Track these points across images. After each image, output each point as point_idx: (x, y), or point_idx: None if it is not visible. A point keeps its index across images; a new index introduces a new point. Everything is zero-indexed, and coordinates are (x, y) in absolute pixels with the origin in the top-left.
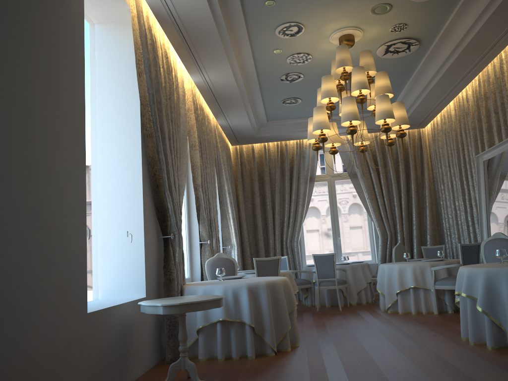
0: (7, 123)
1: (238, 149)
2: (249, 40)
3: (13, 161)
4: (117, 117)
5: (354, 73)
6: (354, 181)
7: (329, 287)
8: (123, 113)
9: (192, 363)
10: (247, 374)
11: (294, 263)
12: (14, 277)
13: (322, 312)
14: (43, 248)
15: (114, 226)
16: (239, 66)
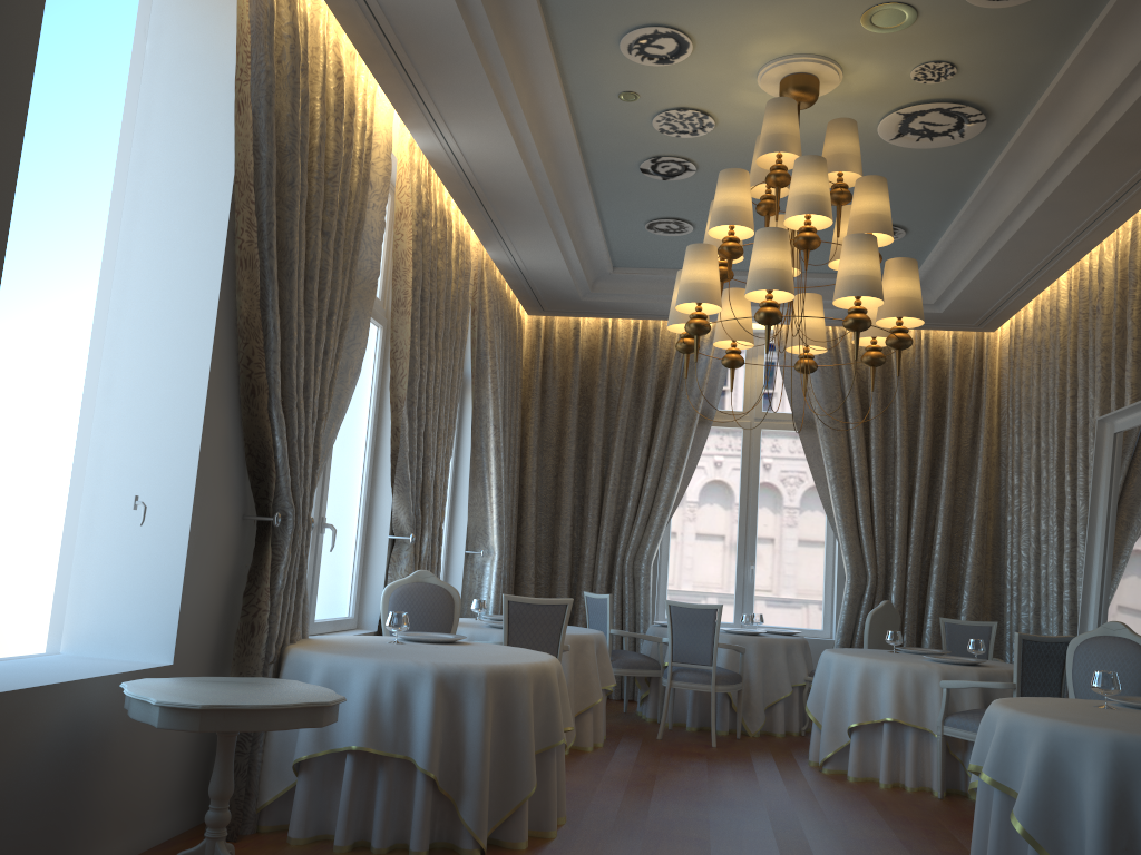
0: None
1: (542, 325)
2: (556, 61)
3: None
4: (174, 207)
5: (798, 171)
6: (807, 438)
7: (695, 687)
8: (190, 200)
9: None
10: None
11: (636, 612)
12: None
13: (668, 743)
14: None
15: (124, 478)
16: (534, 123)
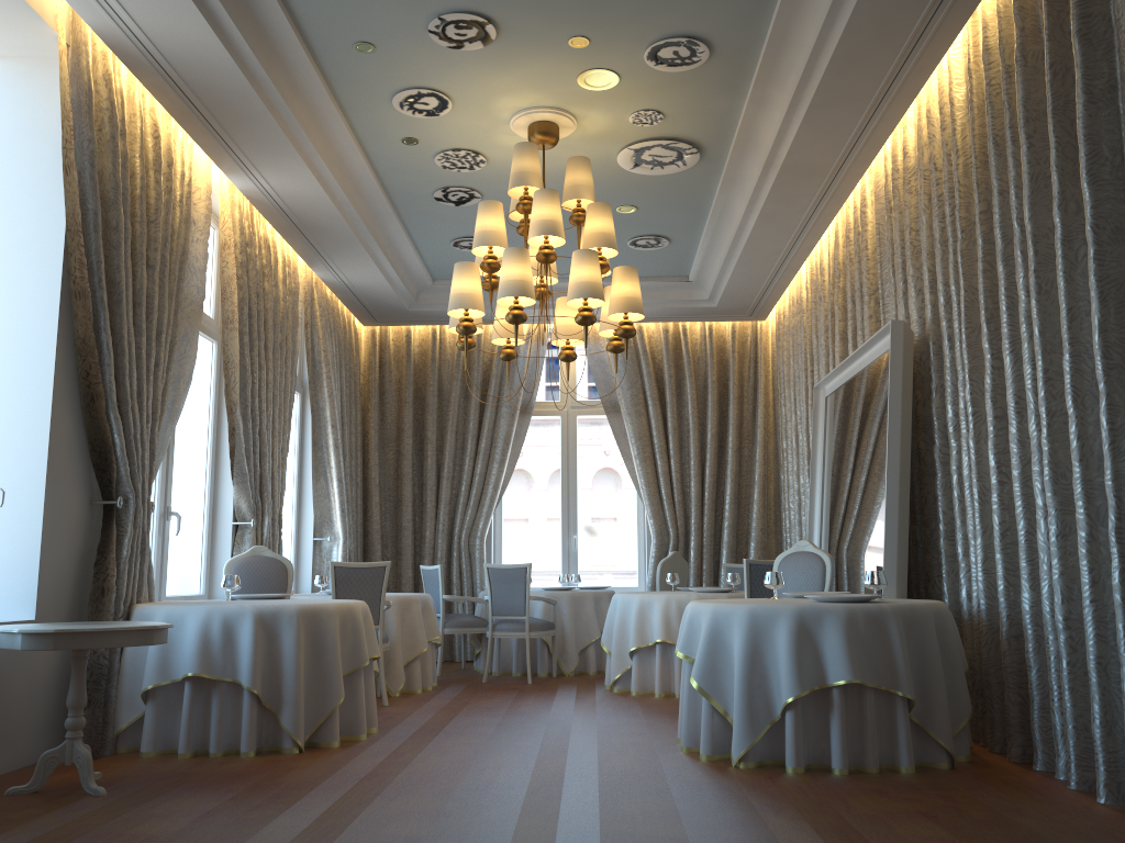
0: None
1: (377, 334)
2: (344, 116)
3: None
4: (16, 252)
5: (536, 201)
6: (615, 420)
7: (512, 635)
8: (30, 246)
9: (85, 752)
10: (205, 781)
11: (473, 583)
12: None
13: (490, 684)
14: None
15: None
16: (334, 164)
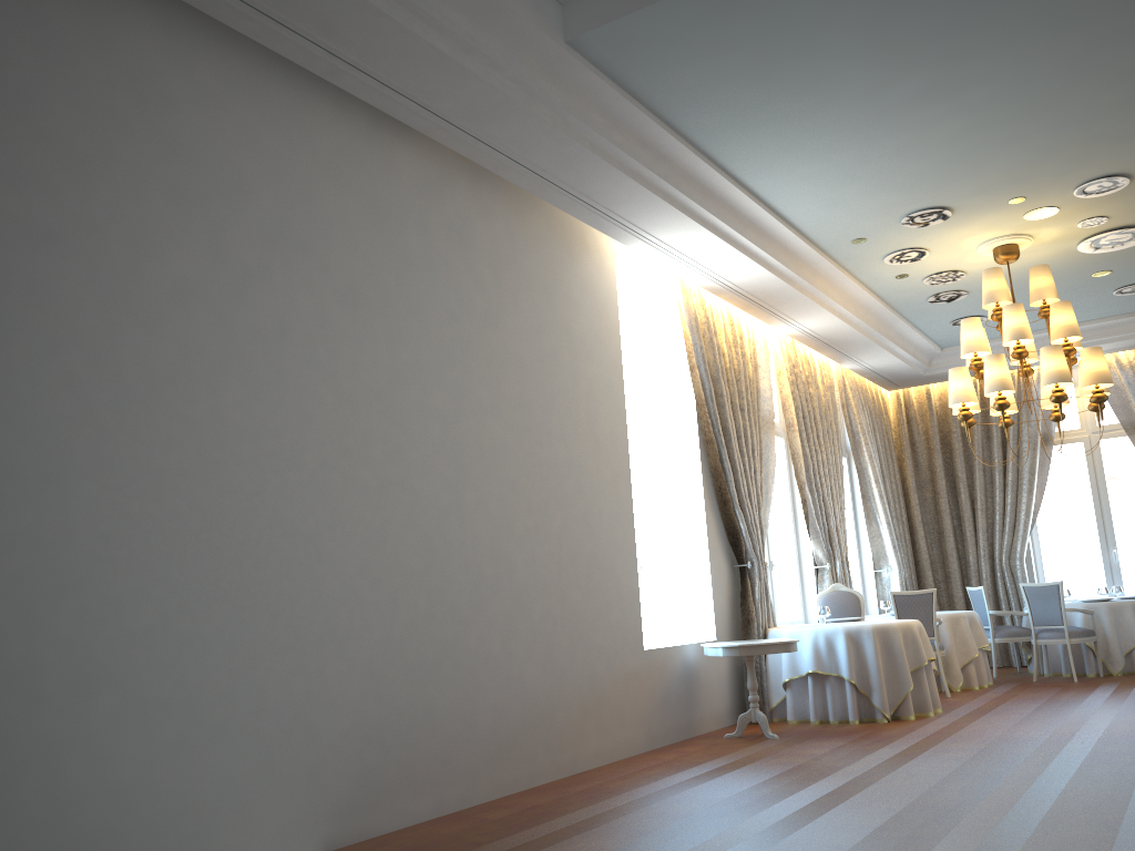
0: (565, 485)
1: (901, 396)
2: (850, 275)
3: (571, 516)
4: (670, 421)
5: (1004, 314)
6: None
7: (1054, 642)
8: (677, 417)
9: (762, 714)
10: (832, 734)
11: (1019, 598)
12: (579, 612)
13: (1039, 683)
14: (599, 587)
15: (675, 555)
16: (847, 303)
